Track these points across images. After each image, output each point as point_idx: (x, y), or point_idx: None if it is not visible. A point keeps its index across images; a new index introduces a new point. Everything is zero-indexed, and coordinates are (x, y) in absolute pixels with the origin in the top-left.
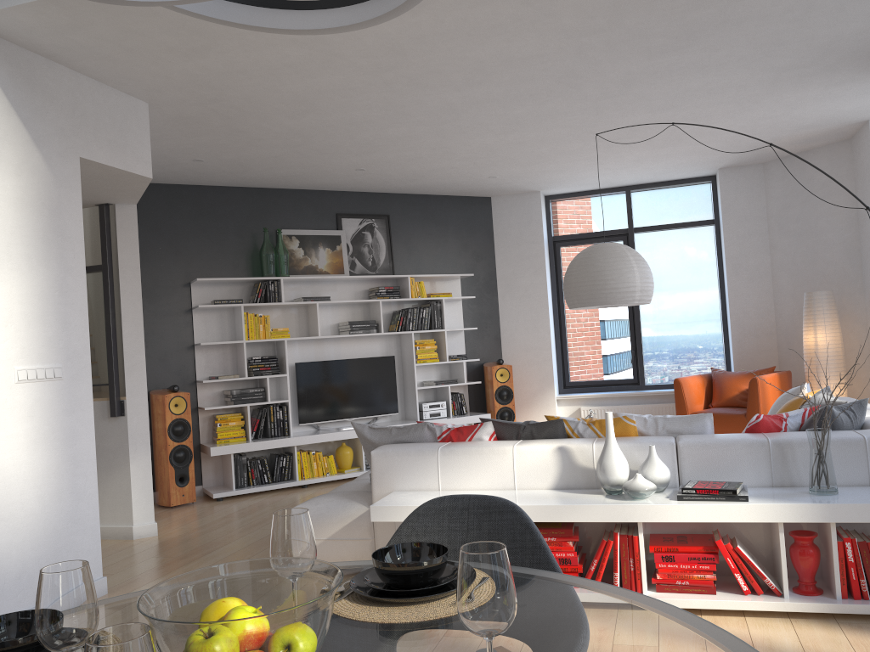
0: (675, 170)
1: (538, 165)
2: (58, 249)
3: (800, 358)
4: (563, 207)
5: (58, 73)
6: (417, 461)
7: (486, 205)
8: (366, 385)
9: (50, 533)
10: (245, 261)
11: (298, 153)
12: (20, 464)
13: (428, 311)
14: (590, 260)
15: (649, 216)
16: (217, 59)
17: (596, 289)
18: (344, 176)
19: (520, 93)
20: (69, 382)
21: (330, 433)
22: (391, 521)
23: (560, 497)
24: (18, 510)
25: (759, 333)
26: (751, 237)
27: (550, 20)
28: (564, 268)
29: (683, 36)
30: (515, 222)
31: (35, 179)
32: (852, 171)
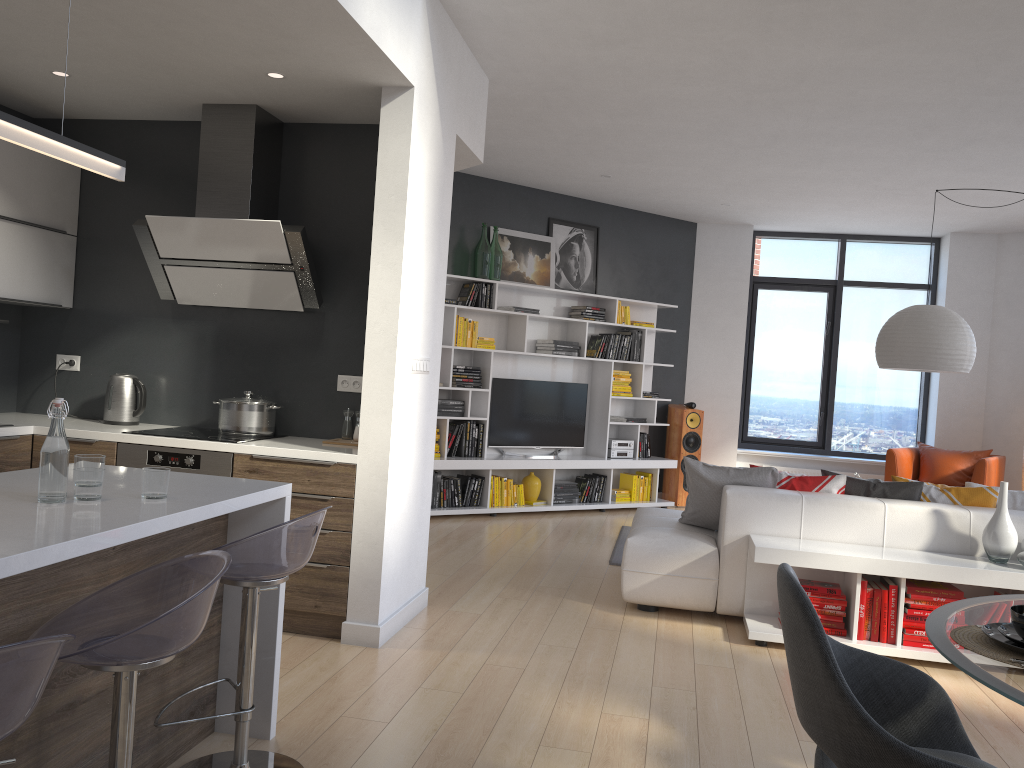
0: (909, 227)
1: (784, 201)
2: (438, 232)
3: (1008, 444)
4: (768, 246)
5: (455, 39)
6: (778, 506)
7: (691, 231)
8: (557, 412)
9: (409, 535)
10: (454, 256)
11: (567, 150)
12: (404, 460)
13: (629, 340)
14: (922, 321)
15: (860, 271)
16: (617, 53)
17: (926, 352)
18: (580, 179)
19: (860, 133)
20: (430, 377)
21: (526, 460)
22: (776, 564)
23: (948, 560)
24: (399, 508)
25: (967, 412)
26: (974, 310)
27: (975, 76)
28: (759, 313)
29: None
30: (720, 255)
31: (436, 155)
32: None
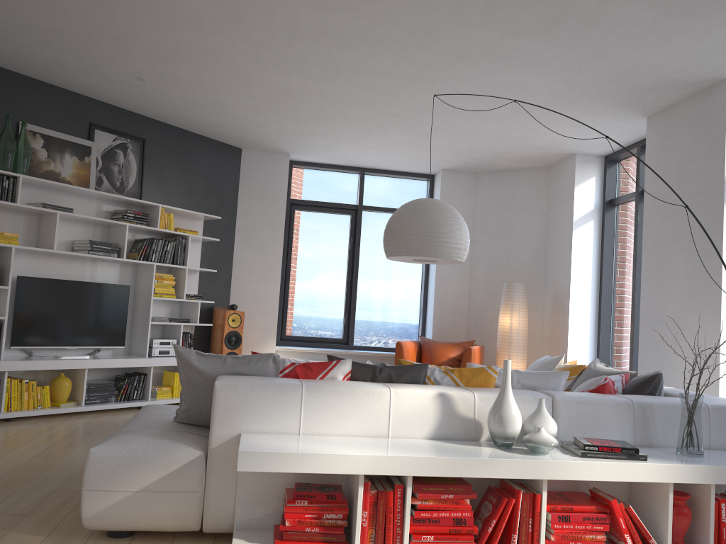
0: (412, 162)
1: (311, 125)
2: None
3: (485, 336)
4: (303, 174)
5: None
6: (276, 398)
7: (237, 155)
8: (95, 313)
9: None
10: None
11: (87, 35)
12: None
13: (173, 245)
14: (424, 211)
15: (376, 198)
16: None
17: (428, 240)
18: (117, 82)
19: (368, 36)
20: None
21: (51, 360)
22: (264, 471)
23: (456, 449)
24: None
25: (455, 311)
26: None
27: None
28: (296, 230)
29: (549, 21)
30: (262, 178)
31: None
32: (547, 192)
